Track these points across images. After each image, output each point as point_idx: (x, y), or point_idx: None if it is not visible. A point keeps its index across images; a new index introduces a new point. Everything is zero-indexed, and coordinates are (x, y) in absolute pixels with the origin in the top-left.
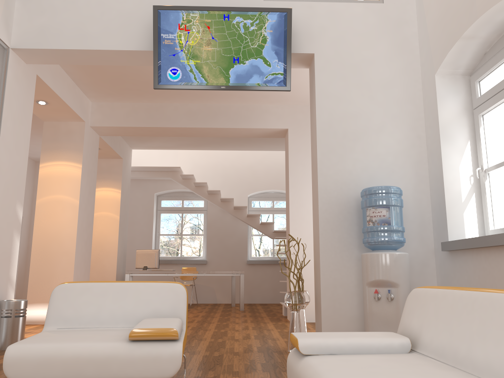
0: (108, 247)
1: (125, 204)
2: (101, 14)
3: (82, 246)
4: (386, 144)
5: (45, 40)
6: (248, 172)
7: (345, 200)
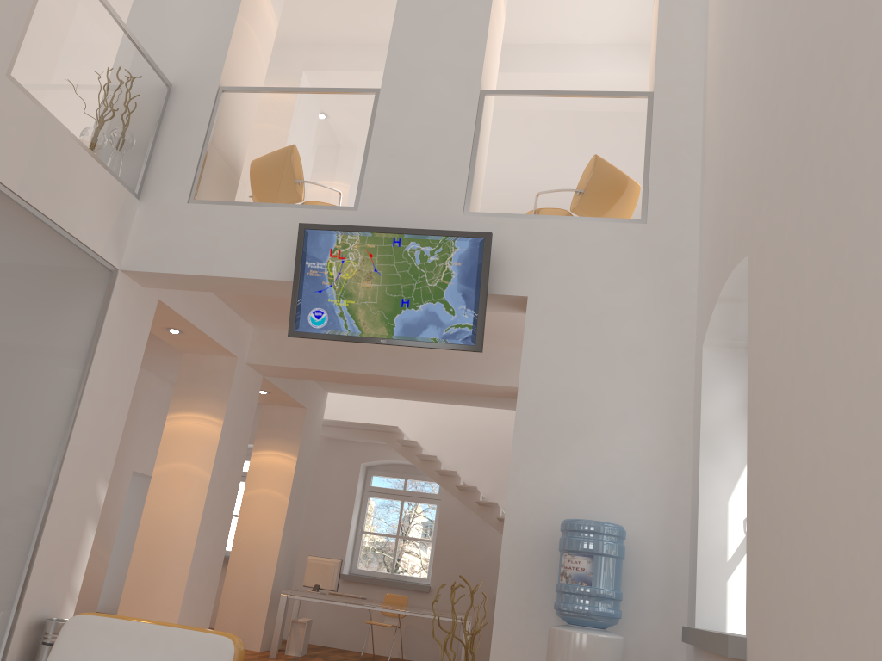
0: (266, 547)
1: (303, 480)
2: (239, 228)
3: (209, 544)
4: (625, 448)
5: (163, 260)
6: None
7: (547, 532)
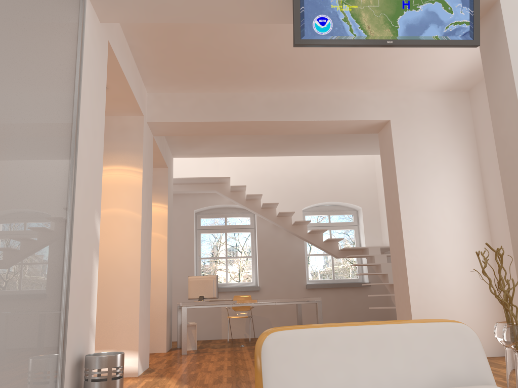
0: (155, 275)
1: (170, 223)
2: None
3: (144, 273)
4: None
5: None
6: (301, 182)
7: None
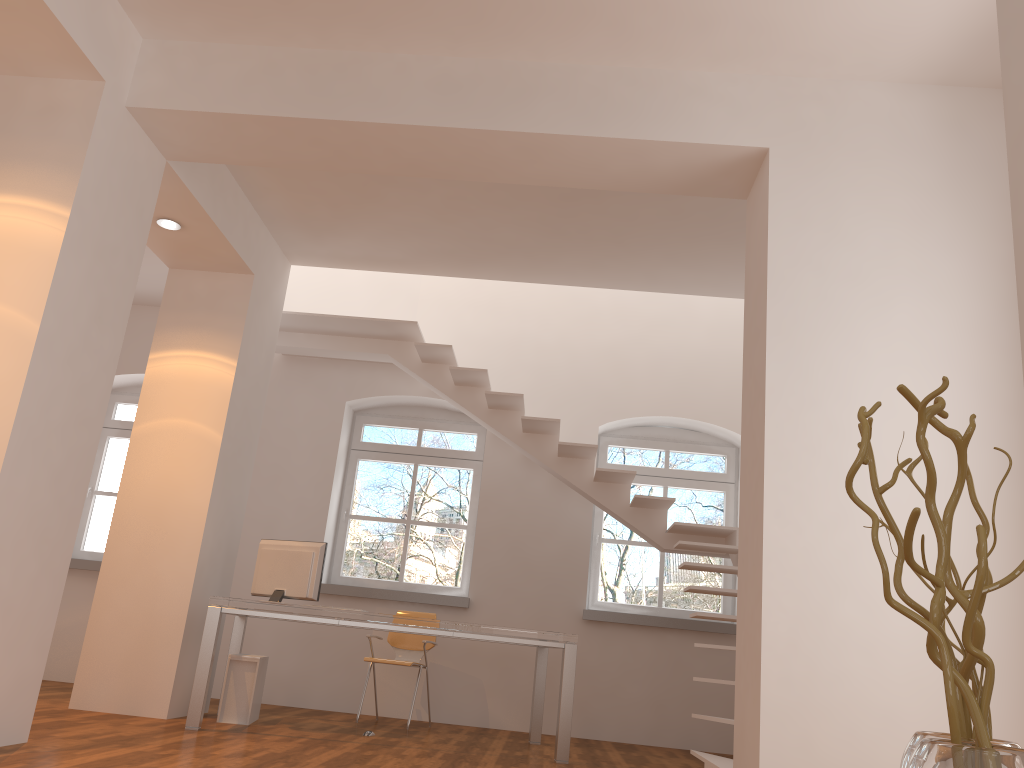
0: (178, 523)
1: (248, 408)
2: None
3: (39, 483)
4: None
5: None
6: (605, 364)
7: None
